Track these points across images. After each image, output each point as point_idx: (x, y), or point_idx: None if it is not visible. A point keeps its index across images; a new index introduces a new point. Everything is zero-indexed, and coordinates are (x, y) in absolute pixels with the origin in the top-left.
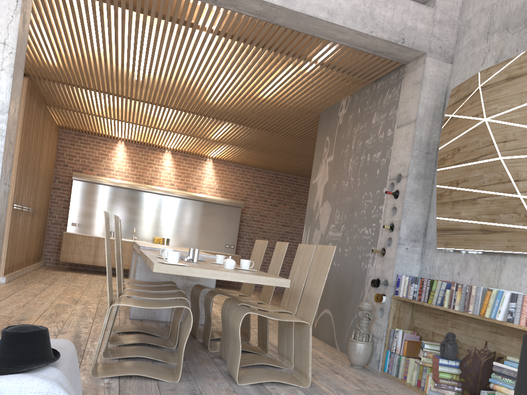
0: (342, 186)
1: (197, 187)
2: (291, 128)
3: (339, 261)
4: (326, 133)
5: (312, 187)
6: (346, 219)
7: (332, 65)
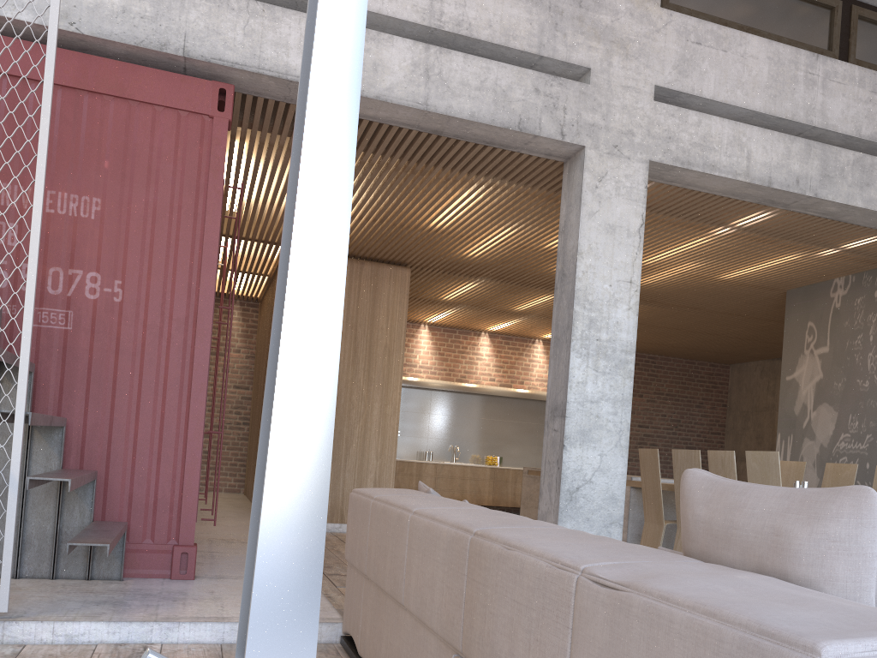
0: (857, 386)
1: (525, 381)
2: (721, 305)
3: (868, 479)
4: (806, 317)
5: (787, 385)
6: (873, 427)
7: (864, 250)
